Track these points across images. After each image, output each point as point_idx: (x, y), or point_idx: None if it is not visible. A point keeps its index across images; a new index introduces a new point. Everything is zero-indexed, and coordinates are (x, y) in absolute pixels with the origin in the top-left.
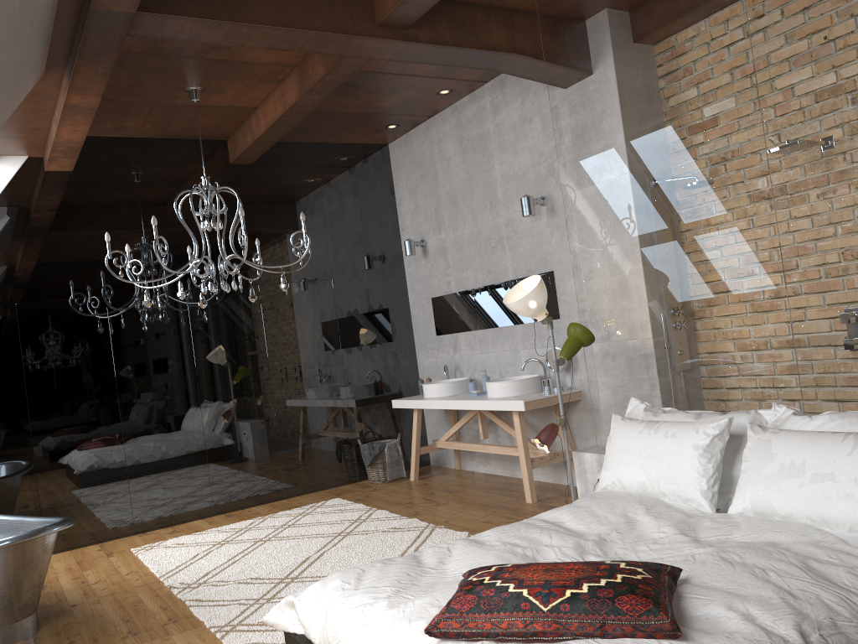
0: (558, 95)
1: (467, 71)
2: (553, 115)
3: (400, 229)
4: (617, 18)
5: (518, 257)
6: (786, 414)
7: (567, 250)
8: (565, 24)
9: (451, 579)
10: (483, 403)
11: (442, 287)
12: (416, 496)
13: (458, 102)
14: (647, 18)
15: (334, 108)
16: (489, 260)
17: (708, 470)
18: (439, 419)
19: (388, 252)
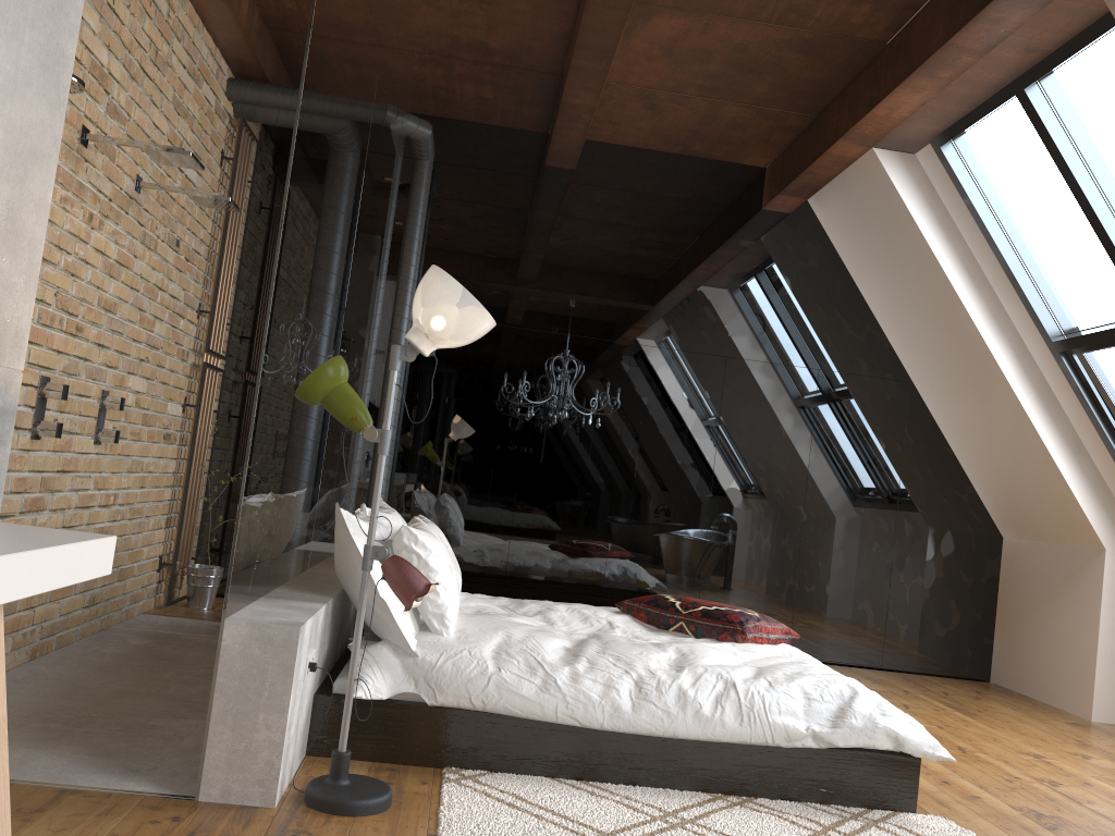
0: None
1: None
2: None
3: None
4: None
5: None
6: None
7: None
8: None
9: (744, 656)
10: None
11: None
12: None
13: None
14: None
15: None
16: None
17: None
18: None
19: None
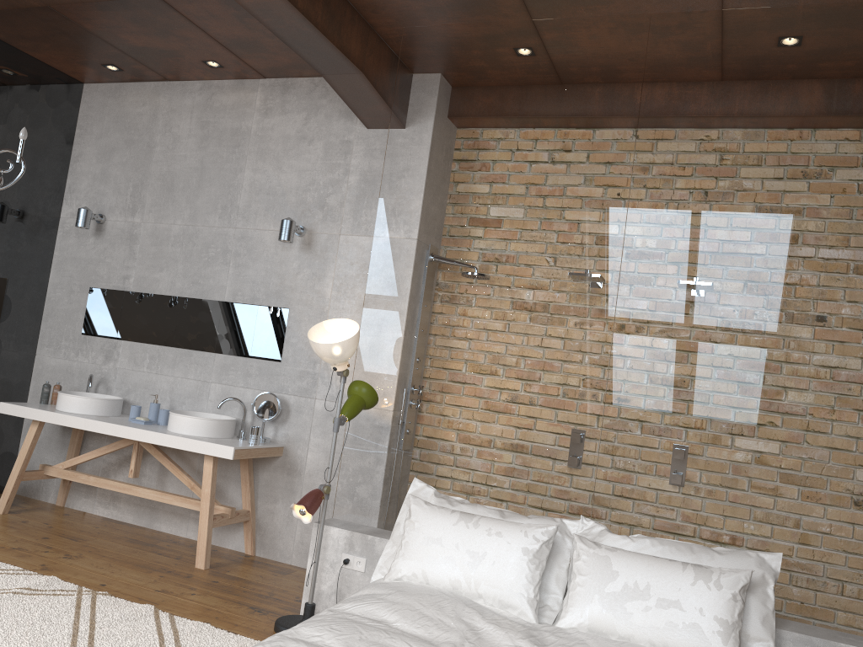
0: (401, 137)
1: (260, 57)
2: (388, 154)
3: (66, 189)
4: (498, 95)
5: (244, 279)
6: (596, 529)
7: (315, 292)
8: (434, 73)
9: None
10: (169, 438)
11: (114, 279)
12: (23, 540)
13: (215, 82)
14: (531, 111)
15: (68, 12)
16: (200, 270)
17: (535, 577)
18: (48, 438)
19: (42, 212)
